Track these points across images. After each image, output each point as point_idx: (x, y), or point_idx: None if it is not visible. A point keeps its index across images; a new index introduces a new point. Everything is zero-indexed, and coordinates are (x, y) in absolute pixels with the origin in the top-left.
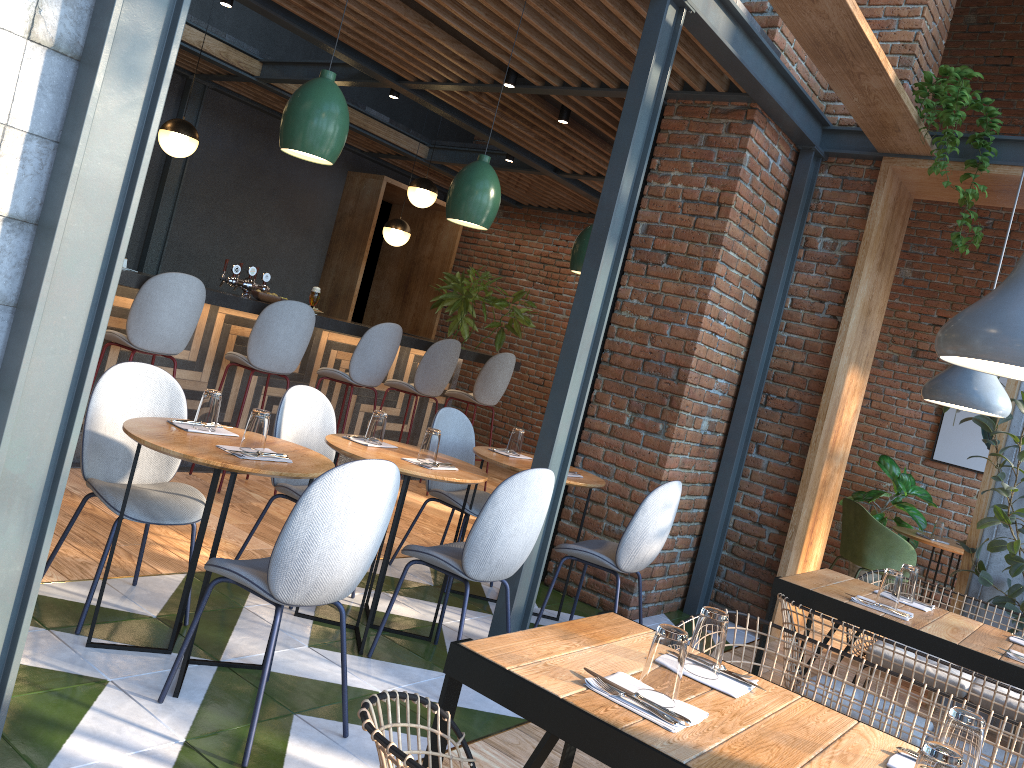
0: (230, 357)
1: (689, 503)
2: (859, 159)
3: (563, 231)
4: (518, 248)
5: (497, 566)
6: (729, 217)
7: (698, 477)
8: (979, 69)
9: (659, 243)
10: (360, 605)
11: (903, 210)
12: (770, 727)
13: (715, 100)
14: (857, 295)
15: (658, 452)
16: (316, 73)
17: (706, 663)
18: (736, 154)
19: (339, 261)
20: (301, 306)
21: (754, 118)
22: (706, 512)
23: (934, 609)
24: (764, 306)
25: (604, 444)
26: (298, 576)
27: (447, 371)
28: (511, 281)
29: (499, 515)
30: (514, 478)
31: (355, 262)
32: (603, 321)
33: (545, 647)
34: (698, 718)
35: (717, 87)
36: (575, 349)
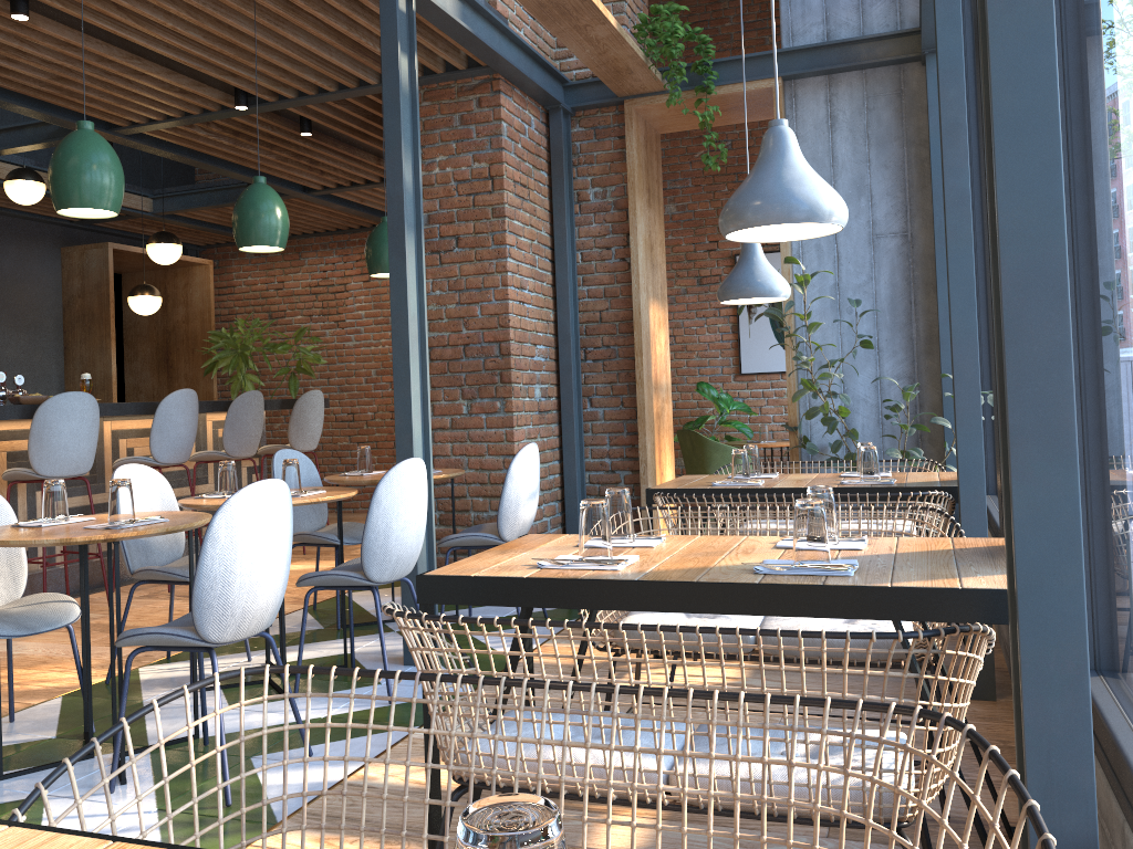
0: (10, 475)
1: (545, 471)
2: (604, 107)
3: (327, 254)
4: (282, 285)
5: (398, 562)
6: (505, 188)
7: (546, 444)
8: (681, 4)
9: (445, 230)
10: (261, 664)
11: (654, 146)
12: (687, 552)
13: (458, 79)
14: (638, 233)
15: (503, 429)
16: (3, 141)
17: (623, 531)
18: (494, 126)
19: (82, 350)
20: (79, 395)
21: (500, 88)
22: (562, 476)
23: (779, 475)
24: (559, 266)
25: (449, 439)
26: (225, 611)
27: (257, 425)
28: (285, 322)
29: (386, 512)
30: (390, 473)
31: (103, 346)
32: (423, 309)
33: (492, 560)
34: (633, 559)
35: (458, 65)
36: (406, 342)
